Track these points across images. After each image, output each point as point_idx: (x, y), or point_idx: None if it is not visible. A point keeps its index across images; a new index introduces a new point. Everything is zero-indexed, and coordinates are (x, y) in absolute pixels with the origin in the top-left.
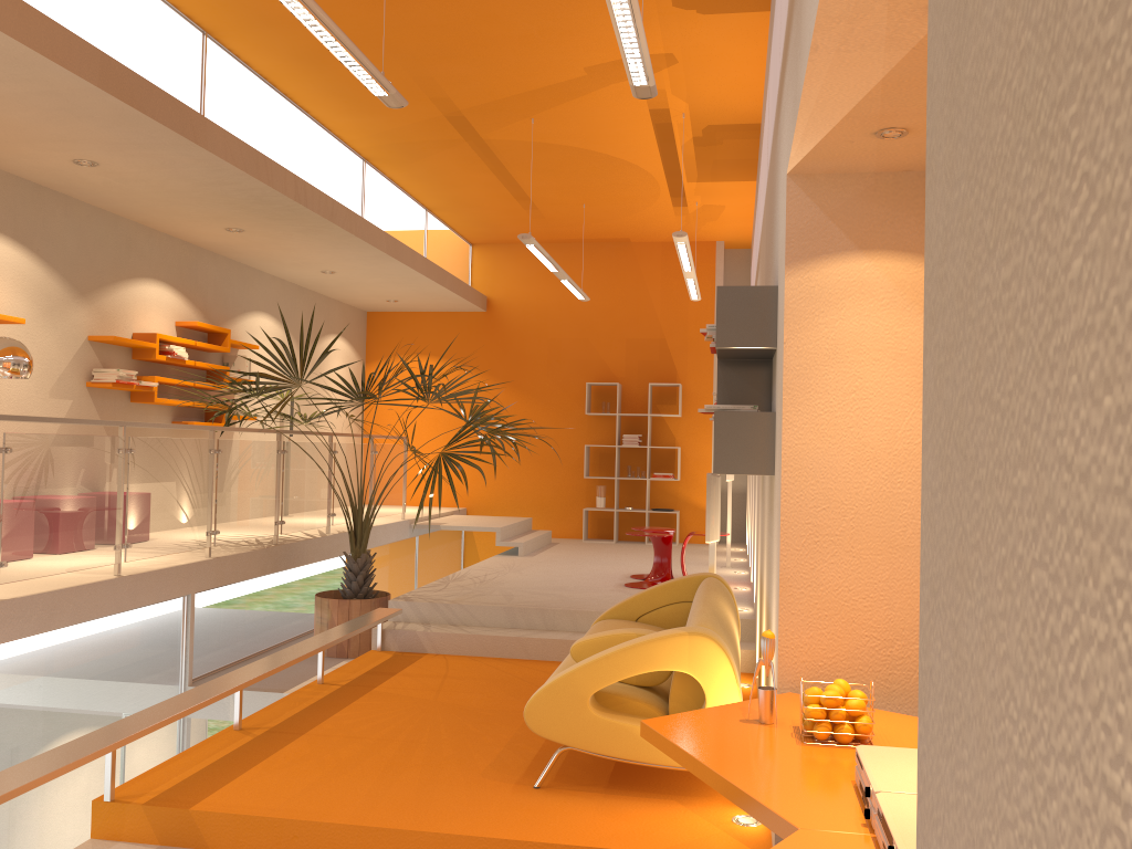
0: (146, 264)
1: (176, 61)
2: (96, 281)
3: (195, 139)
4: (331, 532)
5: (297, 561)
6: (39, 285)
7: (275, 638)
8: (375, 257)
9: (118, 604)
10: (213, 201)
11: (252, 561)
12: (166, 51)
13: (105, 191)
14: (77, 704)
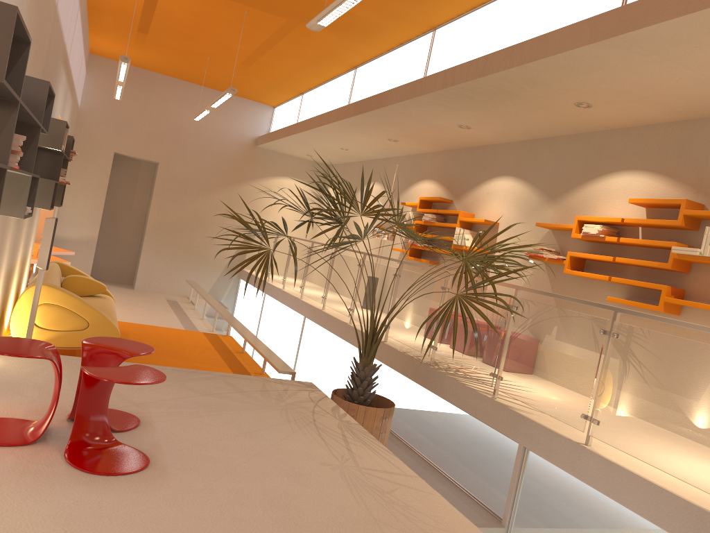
0: (617, 160)
1: (416, 62)
2: (565, 187)
3: (382, 106)
4: (513, 405)
5: (435, 388)
6: (524, 199)
7: (411, 440)
8: (623, 47)
9: (340, 333)
10: (493, 108)
11: (399, 358)
12: (411, 63)
13: (524, 128)
14: (328, 368)
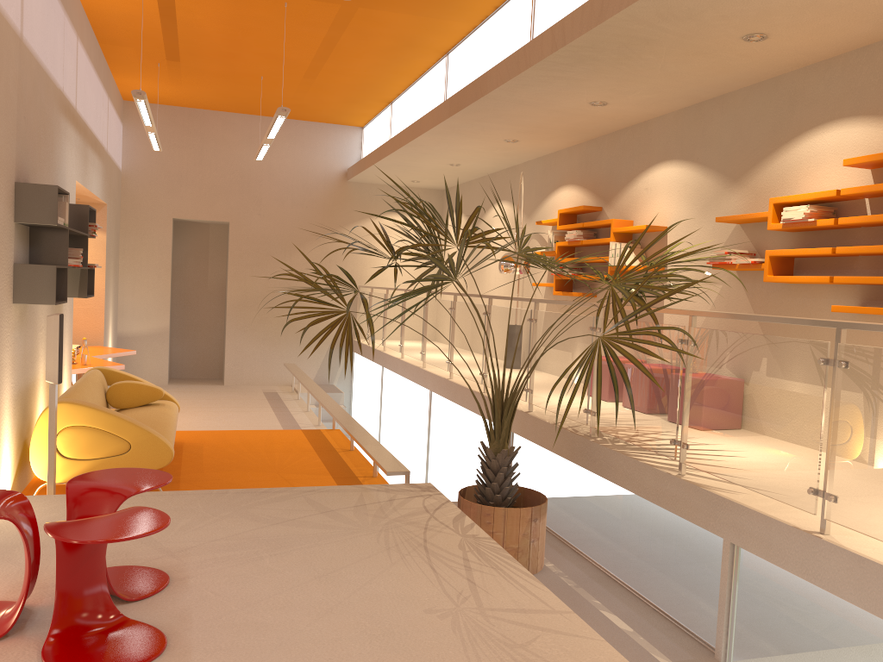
0: (819, 109)
1: (518, 28)
2: (751, 160)
3: (481, 95)
4: (709, 482)
5: (600, 469)
6: (697, 188)
7: (580, 543)
8: None
9: (474, 407)
10: (629, 68)
11: (549, 433)
12: (513, 30)
13: (680, 90)
14: (466, 455)
